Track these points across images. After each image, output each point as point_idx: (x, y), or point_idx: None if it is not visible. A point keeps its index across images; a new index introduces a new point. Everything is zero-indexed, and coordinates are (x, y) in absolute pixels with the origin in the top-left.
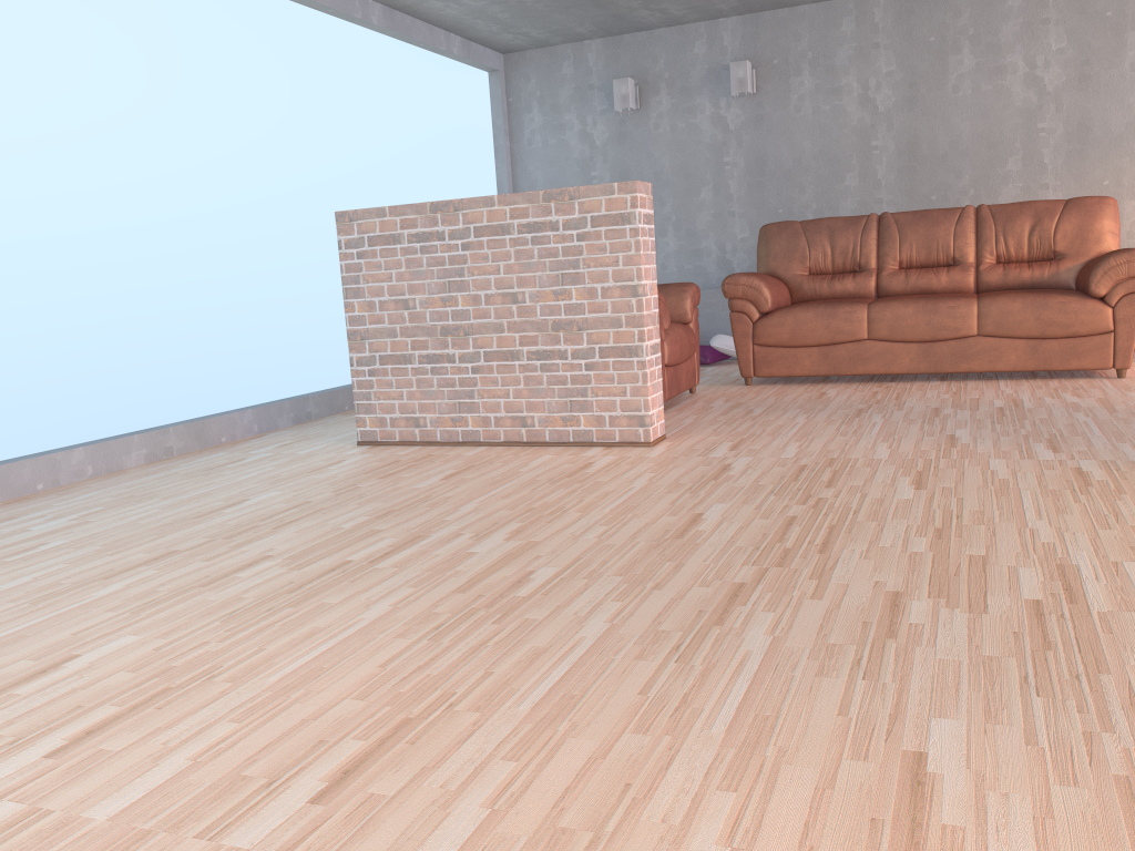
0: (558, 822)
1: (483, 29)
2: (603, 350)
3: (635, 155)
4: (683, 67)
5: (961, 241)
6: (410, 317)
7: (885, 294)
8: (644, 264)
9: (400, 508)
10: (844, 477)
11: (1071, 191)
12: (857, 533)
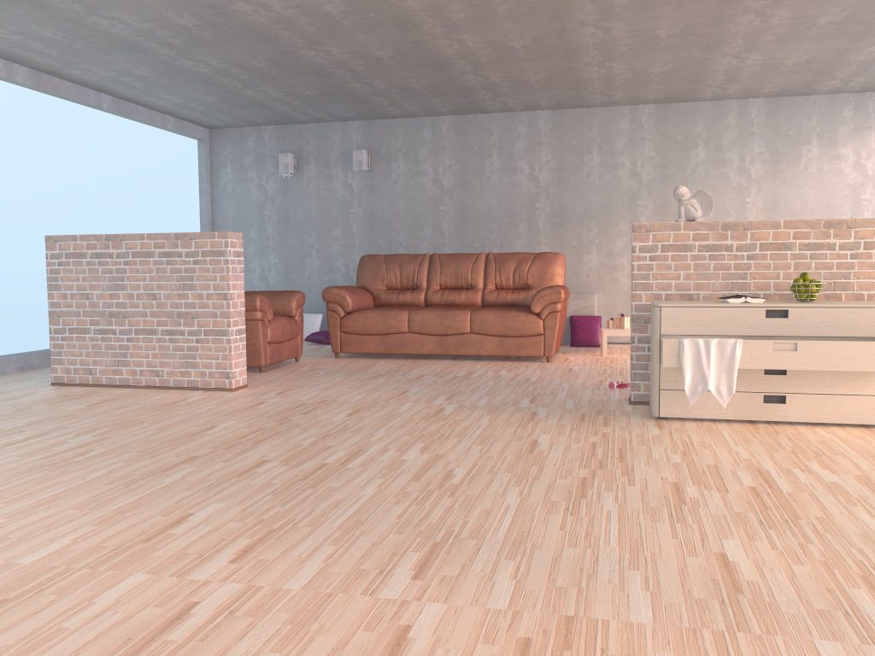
0: (7, 535)
1: (189, 114)
2: (206, 331)
3: (293, 203)
4: (325, 149)
5: (475, 274)
6: (90, 304)
7: (429, 304)
8: (232, 281)
9: (47, 420)
10: (318, 409)
11: (554, 246)
12: (285, 435)
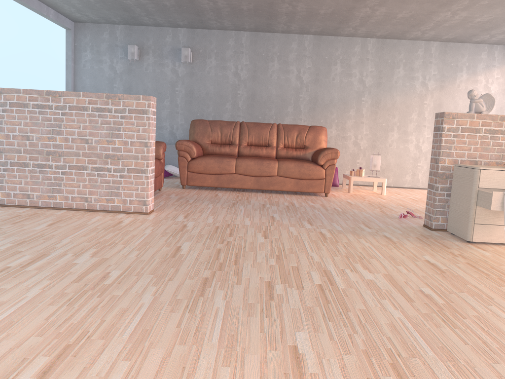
0: None
1: (67, 9)
2: (129, 169)
3: (135, 80)
4: (160, 45)
5: (271, 137)
6: (30, 144)
7: (241, 155)
8: (151, 133)
9: (29, 239)
10: (235, 232)
11: (309, 122)
12: (247, 256)
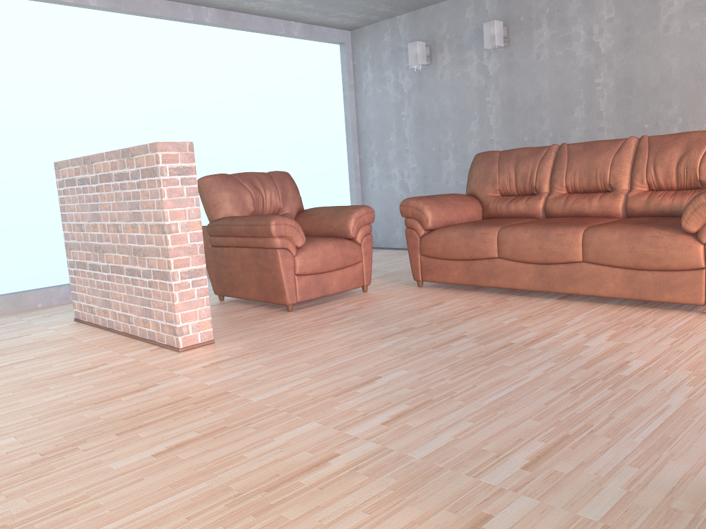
0: None
1: (310, 16)
2: (154, 273)
3: (428, 98)
4: (458, 29)
5: (616, 169)
6: (83, 237)
7: (548, 215)
8: (171, 207)
9: None
10: (165, 421)
11: None
12: None
